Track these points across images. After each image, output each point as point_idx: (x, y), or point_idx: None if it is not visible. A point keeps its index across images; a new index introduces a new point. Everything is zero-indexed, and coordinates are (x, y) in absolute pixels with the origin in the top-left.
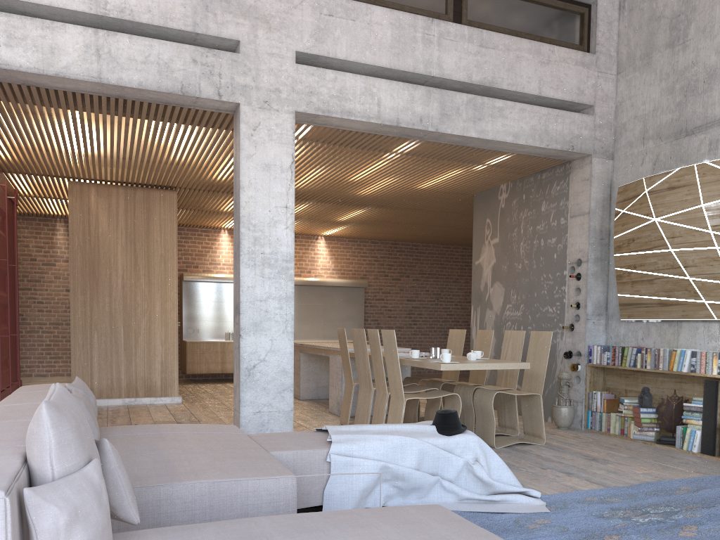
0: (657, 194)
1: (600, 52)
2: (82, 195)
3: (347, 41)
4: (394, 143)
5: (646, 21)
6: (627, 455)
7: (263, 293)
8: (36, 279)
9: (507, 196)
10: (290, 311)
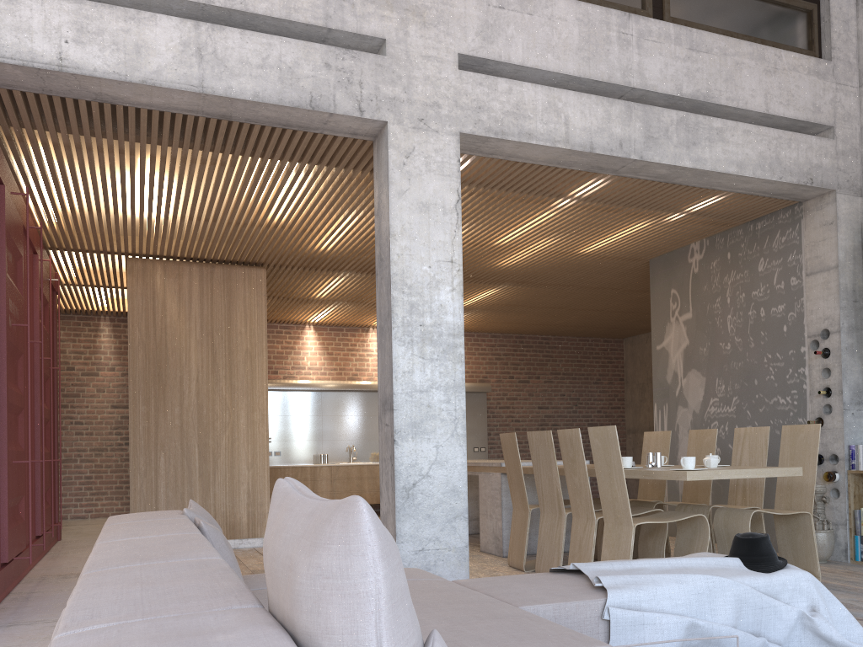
0: None
1: (837, 58)
2: (145, 275)
3: (523, 41)
4: (576, 182)
5: None
6: None
7: (423, 381)
8: (74, 393)
9: (702, 257)
10: (461, 406)
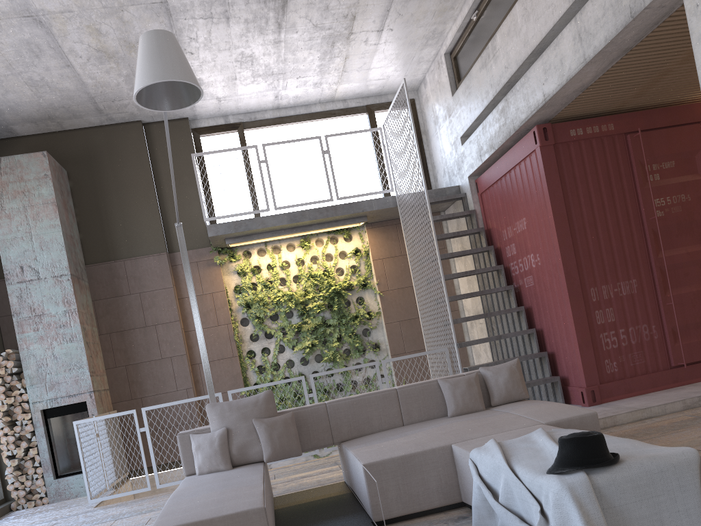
0: None
1: None
2: None
3: None
4: None
5: None
6: None
7: None
8: None
9: None
10: None
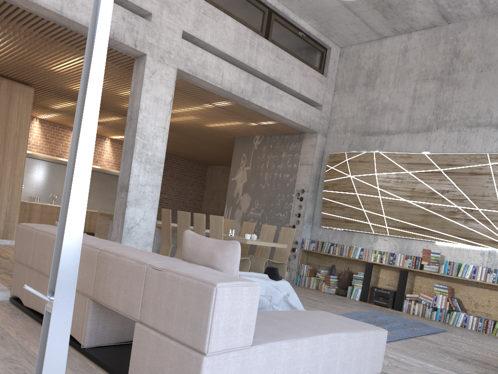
0: (353, 163)
1: (329, 77)
2: None
3: (211, 33)
4: (218, 100)
5: (354, 68)
6: (328, 299)
7: (143, 181)
8: None
9: (259, 143)
10: (157, 195)
